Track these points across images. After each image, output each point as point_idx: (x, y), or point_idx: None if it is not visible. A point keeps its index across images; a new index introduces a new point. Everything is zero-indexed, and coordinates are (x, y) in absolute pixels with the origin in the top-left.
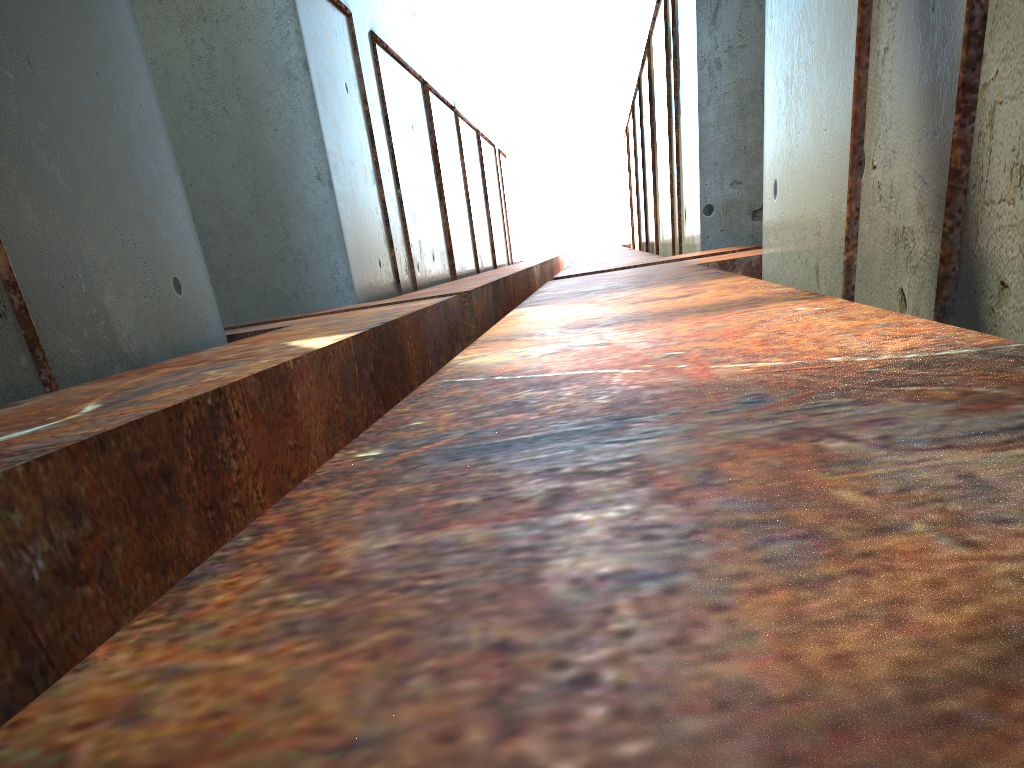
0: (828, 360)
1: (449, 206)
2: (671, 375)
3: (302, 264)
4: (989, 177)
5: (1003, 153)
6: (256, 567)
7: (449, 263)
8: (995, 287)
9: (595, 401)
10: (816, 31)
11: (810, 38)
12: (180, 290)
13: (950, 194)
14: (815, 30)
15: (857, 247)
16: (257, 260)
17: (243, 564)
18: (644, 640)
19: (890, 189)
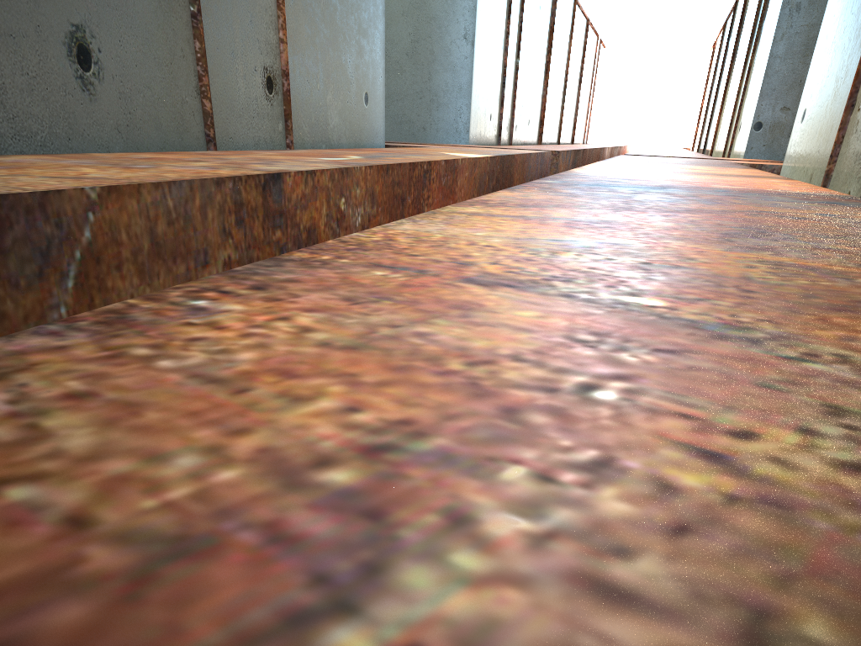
0: (765, 189)
1: (550, 81)
2: (690, 184)
3: (435, 104)
4: None
5: None
6: (532, 189)
7: (539, 130)
8: None
9: (652, 184)
10: (856, 6)
11: (852, 10)
12: (367, 103)
13: None
14: (856, 5)
15: (836, 163)
16: (402, 94)
17: (526, 189)
18: (662, 204)
19: None
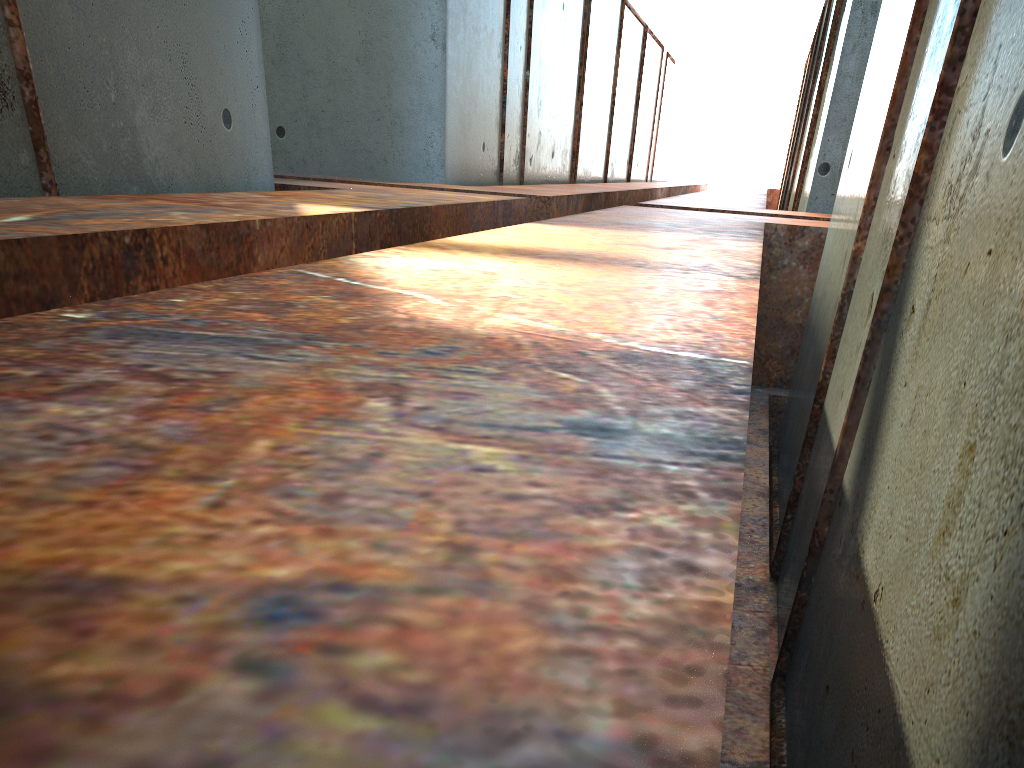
0: (586, 334)
1: (587, 102)
2: (451, 314)
3: (398, 128)
4: (935, 191)
5: (947, 168)
6: None
7: (571, 164)
8: (909, 310)
9: (339, 319)
10: None
11: None
12: (229, 124)
13: (908, 201)
14: None
15: (867, 240)
16: (353, 113)
17: None
18: None
19: (894, 184)
